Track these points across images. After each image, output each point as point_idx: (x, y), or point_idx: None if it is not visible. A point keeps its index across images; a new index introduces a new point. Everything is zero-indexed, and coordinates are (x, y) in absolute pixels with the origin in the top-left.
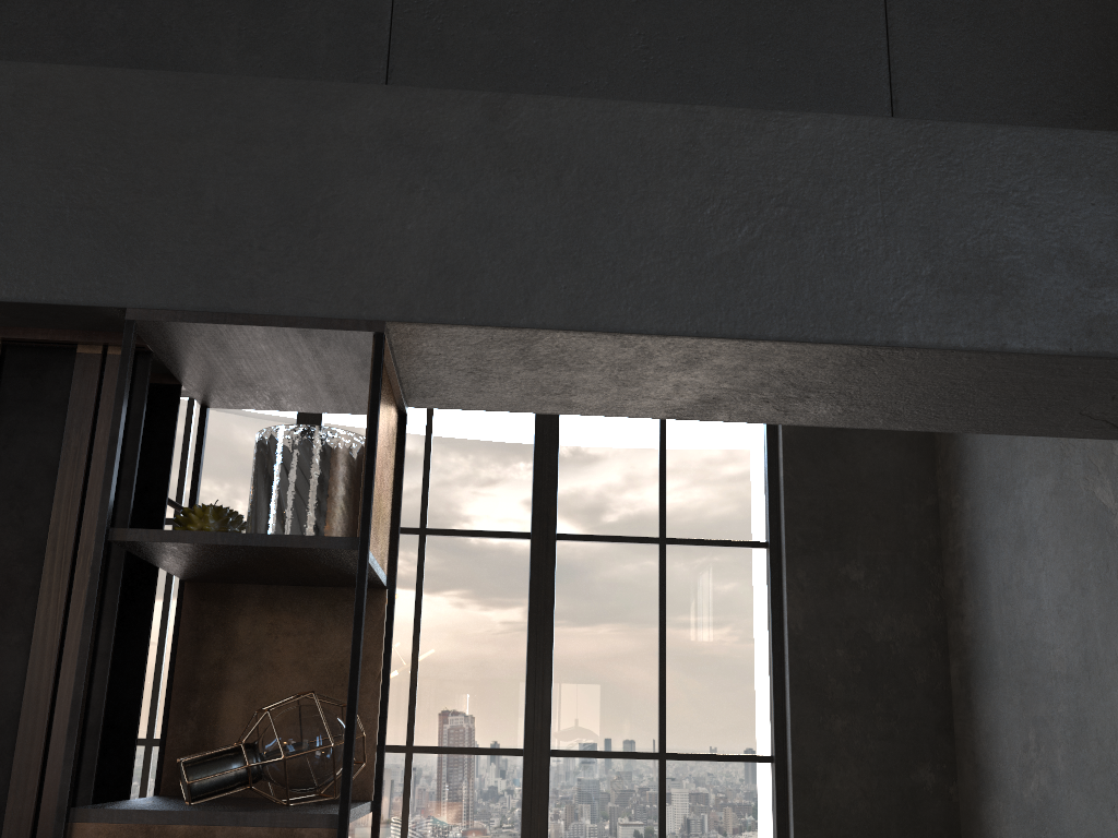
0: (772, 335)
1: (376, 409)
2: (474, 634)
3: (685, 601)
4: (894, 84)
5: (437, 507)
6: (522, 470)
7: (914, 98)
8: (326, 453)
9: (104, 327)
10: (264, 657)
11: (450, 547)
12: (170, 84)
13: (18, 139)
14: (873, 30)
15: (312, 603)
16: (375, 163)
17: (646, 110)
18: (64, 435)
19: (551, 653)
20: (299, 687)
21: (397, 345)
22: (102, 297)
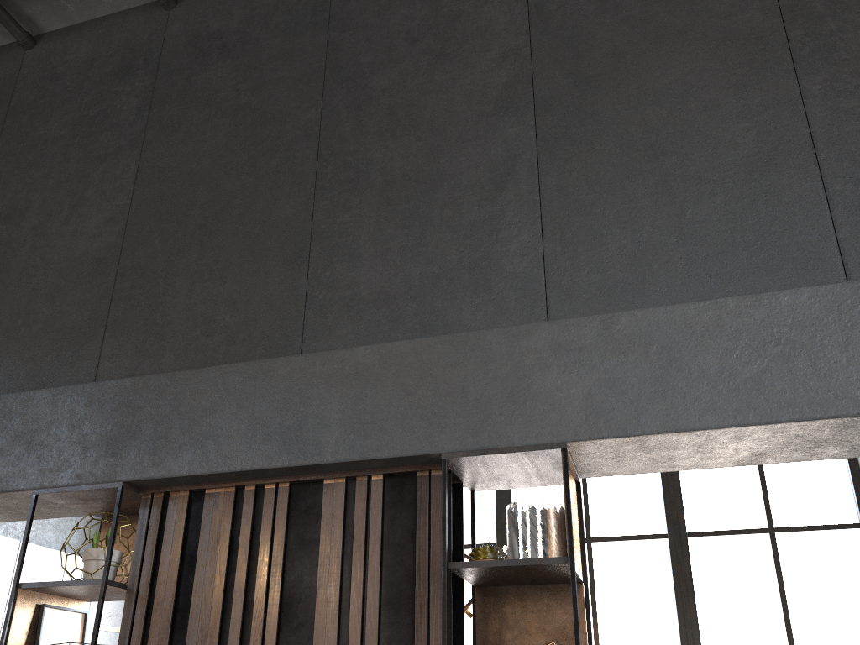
0: (784, 419)
1: (568, 488)
2: (636, 611)
3: (798, 575)
4: (843, 253)
5: (596, 522)
6: (654, 489)
7: (857, 259)
8: (544, 512)
9: (429, 462)
10: (521, 625)
11: (609, 549)
12: (447, 341)
13: (383, 380)
14: (824, 224)
15: (543, 594)
16: (549, 361)
17: (690, 307)
18: (417, 517)
19: (697, 622)
20: (542, 642)
21: (573, 451)
22: (429, 449)
